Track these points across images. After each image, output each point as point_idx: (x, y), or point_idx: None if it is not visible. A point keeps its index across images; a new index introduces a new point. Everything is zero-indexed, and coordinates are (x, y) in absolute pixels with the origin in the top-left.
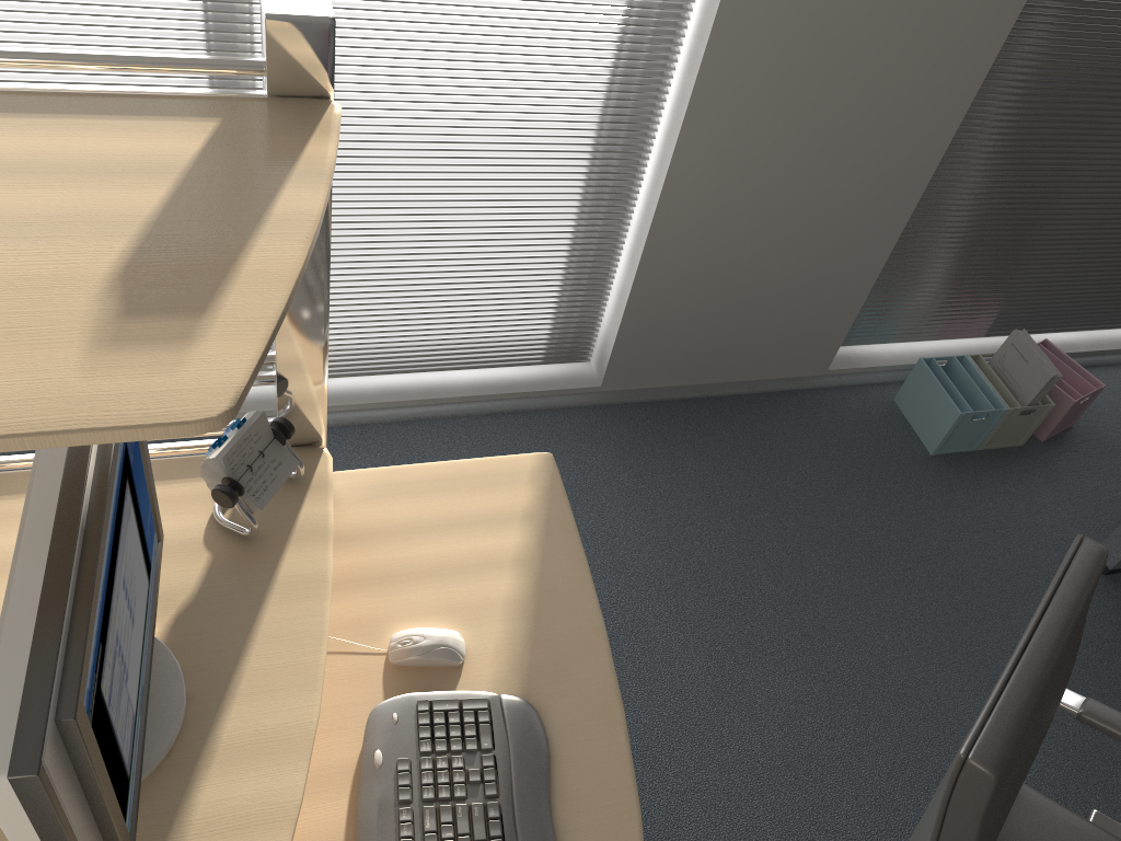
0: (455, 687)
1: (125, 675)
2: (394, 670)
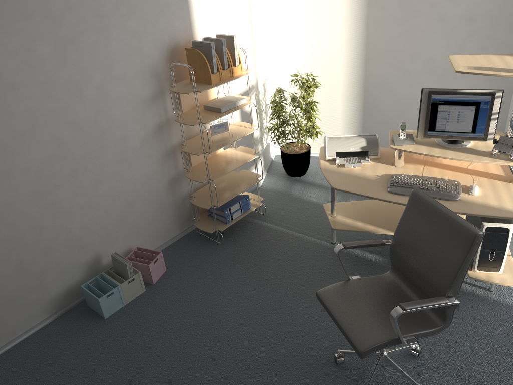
0: (463, 192)
1: (447, 120)
2: (468, 187)
